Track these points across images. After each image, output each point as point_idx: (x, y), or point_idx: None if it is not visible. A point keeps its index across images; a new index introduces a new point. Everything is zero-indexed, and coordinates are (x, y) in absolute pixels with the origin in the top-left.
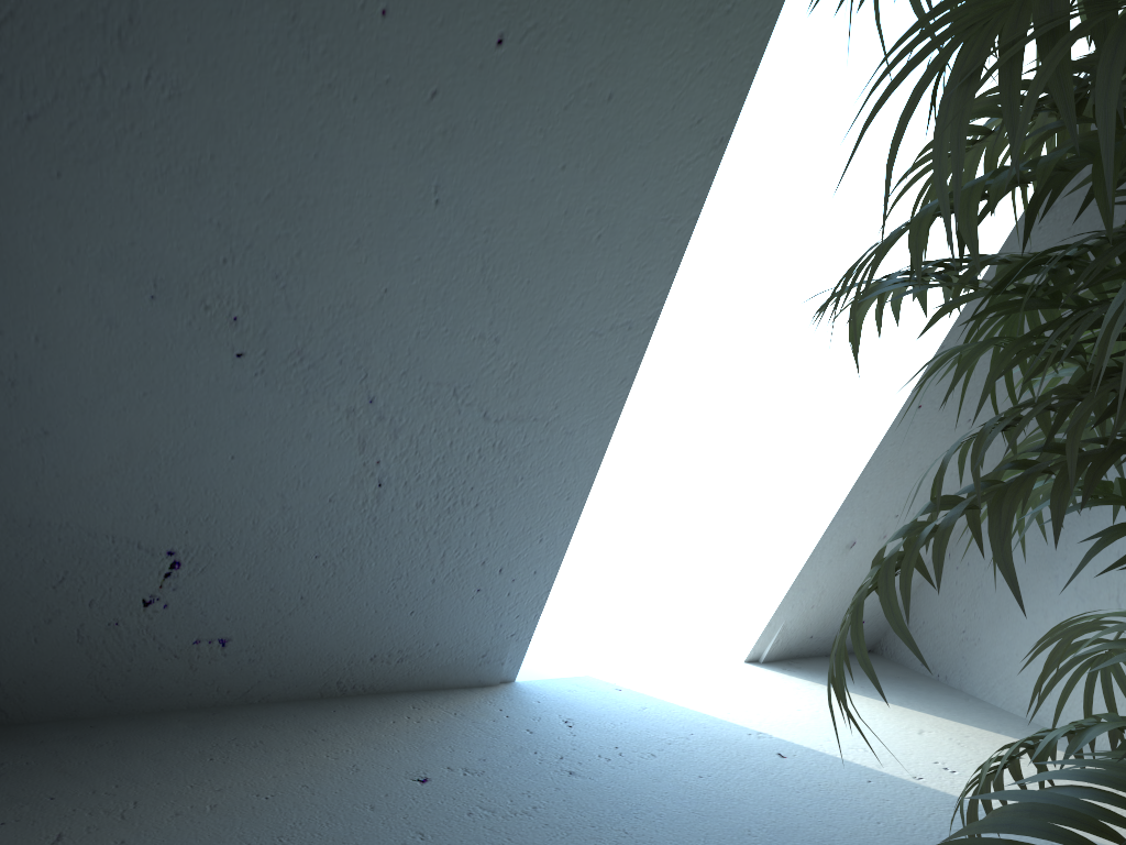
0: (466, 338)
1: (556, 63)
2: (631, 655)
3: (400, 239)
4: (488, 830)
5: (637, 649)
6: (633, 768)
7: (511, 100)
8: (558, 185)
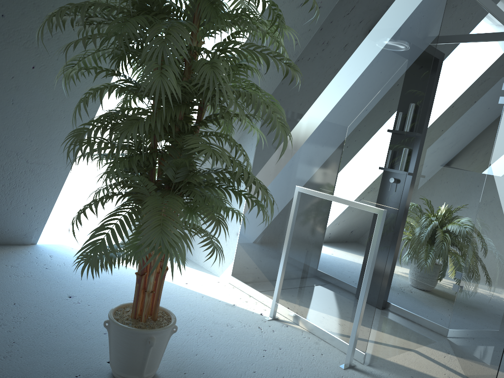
0: (21, 139)
1: (50, 74)
2: (81, 239)
3: (0, 111)
4: (15, 279)
5: (83, 237)
6: (67, 268)
7: (37, 81)
8: (51, 103)
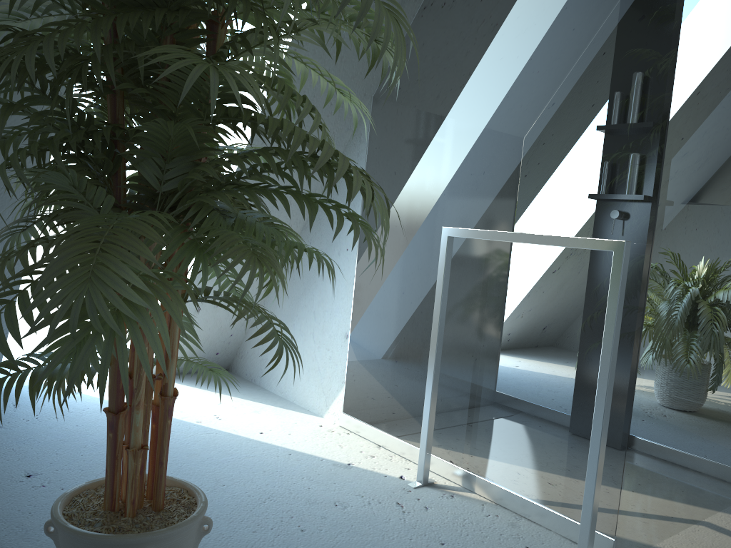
0: None
1: None
2: None
3: None
4: None
5: None
6: (40, 423)
7: None
8: None
